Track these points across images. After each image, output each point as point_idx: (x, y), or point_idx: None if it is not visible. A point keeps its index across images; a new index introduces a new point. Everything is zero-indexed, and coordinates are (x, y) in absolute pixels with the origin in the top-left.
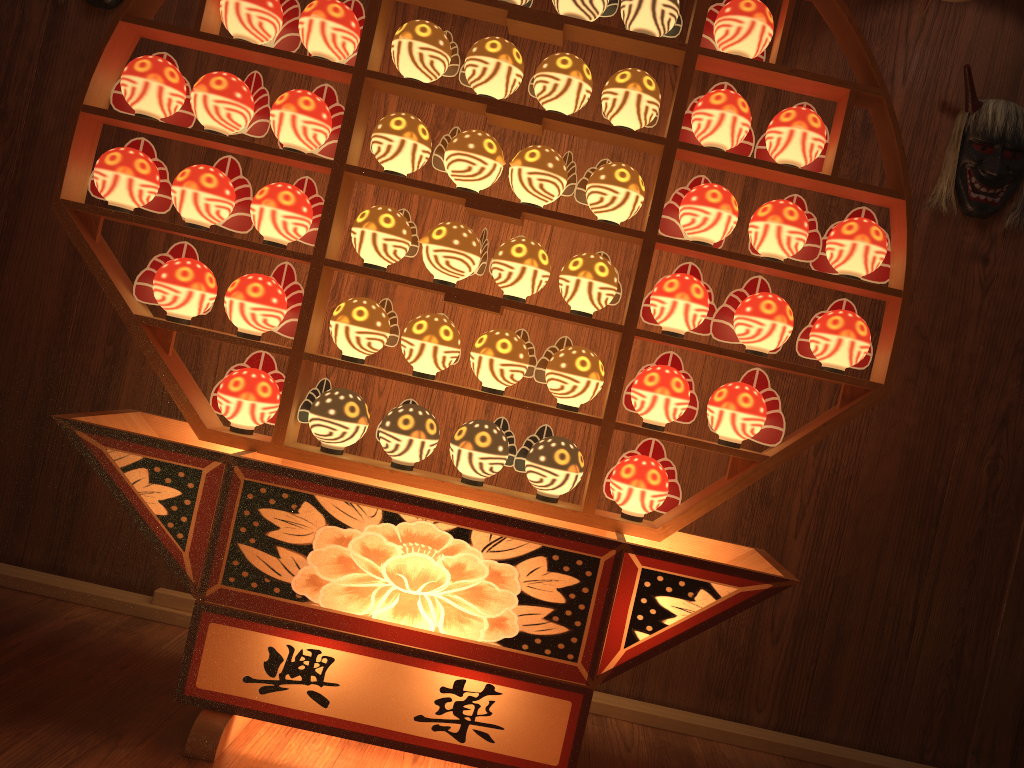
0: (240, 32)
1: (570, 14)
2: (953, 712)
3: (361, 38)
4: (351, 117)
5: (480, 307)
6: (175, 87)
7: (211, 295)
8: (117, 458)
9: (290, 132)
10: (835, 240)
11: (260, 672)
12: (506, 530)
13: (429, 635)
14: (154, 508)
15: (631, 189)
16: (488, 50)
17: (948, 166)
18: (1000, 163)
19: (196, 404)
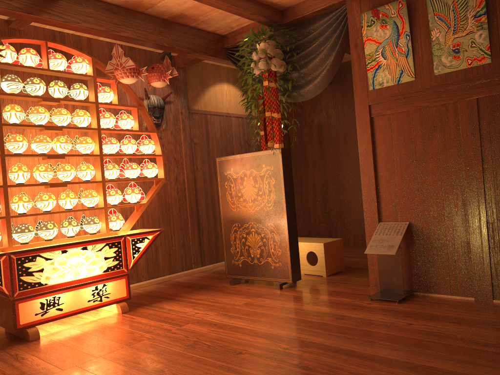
0: None
1: (58, 96)
2: (186, 255)
3: None
4: (2, 139)
5: (61, 186)
6: None
7: None
8: None
9: None
10: (143, 145)
11: (39, 310)
12: (96, 242)
13: (84, 278)
14: None
15: (93, 144)
16: (41, 111)
17: None
18: (159, 112)
19: None
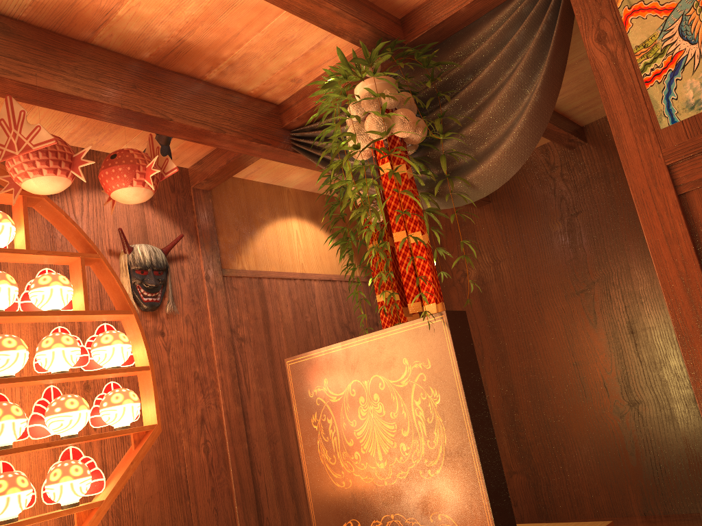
0: None
1: None
2: None
3: None
4: None
5: None
6: None
7: None
8: None
9: None
10: (100, 348)
11: None
12: None
13: None
14: None
15: None
16: None
17: (125, 285)
18: (155, 278)
19: None
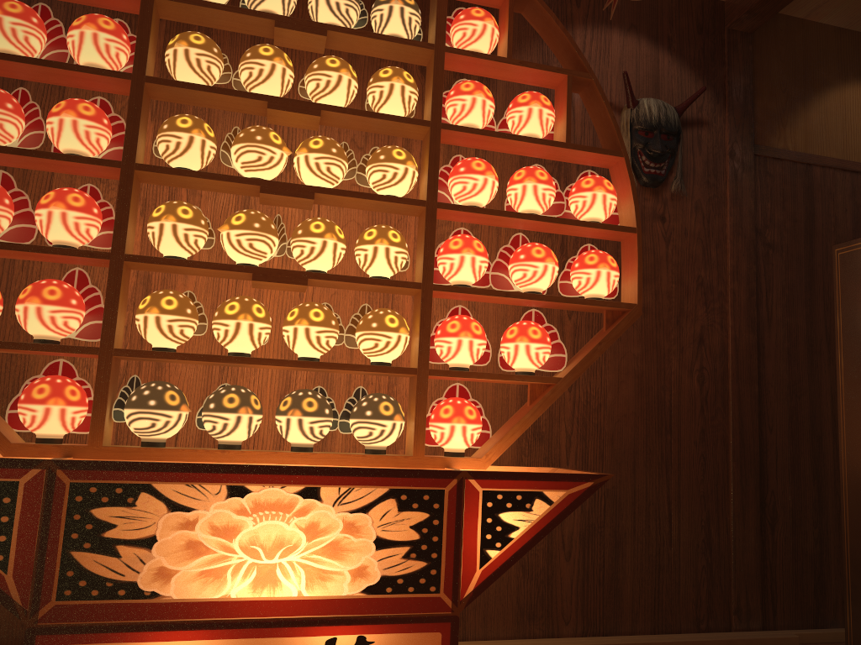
0: (4, 47)
1: (329, 24)
2: (713, 583)
3: (136, 47)
4: (135, 119)
5: (288, 282)
6: None
7: None
8: None
9: (72, 137)
10: (578, 194)
11: None
12: (353, 480)
13: (293, 601)
14: None
15: (409, 165)
16: (262, 54)
17: None
18: (661, 143)
19: None
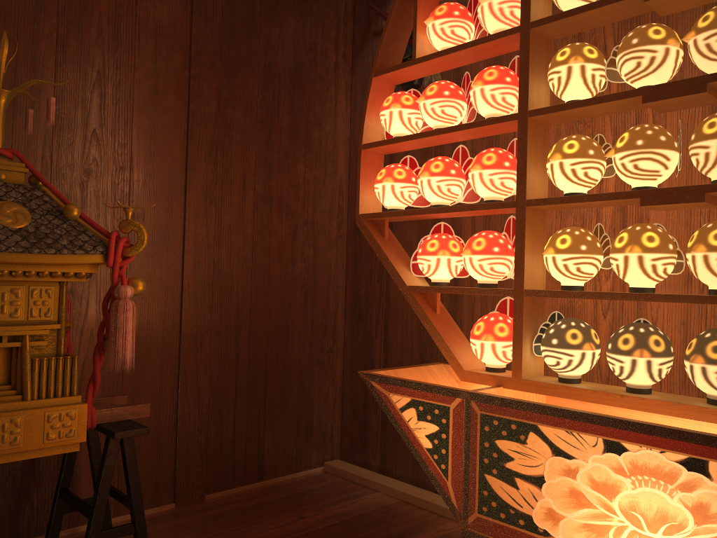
0: (441, 45)
1: None
2: None
3: None
4: (525, 69)
5: (681, 202)
6: (410, 107)
7: (456, 258)
8: (396, 401)
9: (483, 104)
10: None
11: None
12: None
13: None
14: (423, 442)
15: None
16: None
17: None
18: None
19: (457, 350)
